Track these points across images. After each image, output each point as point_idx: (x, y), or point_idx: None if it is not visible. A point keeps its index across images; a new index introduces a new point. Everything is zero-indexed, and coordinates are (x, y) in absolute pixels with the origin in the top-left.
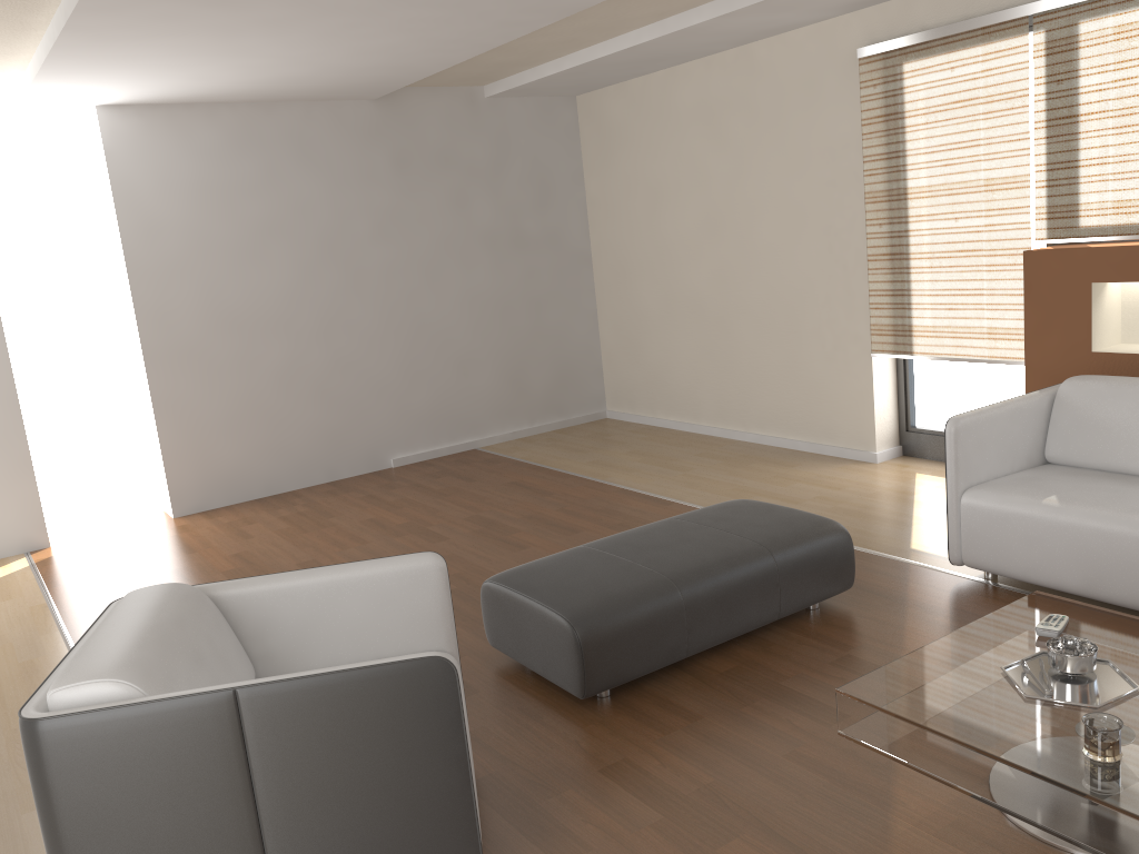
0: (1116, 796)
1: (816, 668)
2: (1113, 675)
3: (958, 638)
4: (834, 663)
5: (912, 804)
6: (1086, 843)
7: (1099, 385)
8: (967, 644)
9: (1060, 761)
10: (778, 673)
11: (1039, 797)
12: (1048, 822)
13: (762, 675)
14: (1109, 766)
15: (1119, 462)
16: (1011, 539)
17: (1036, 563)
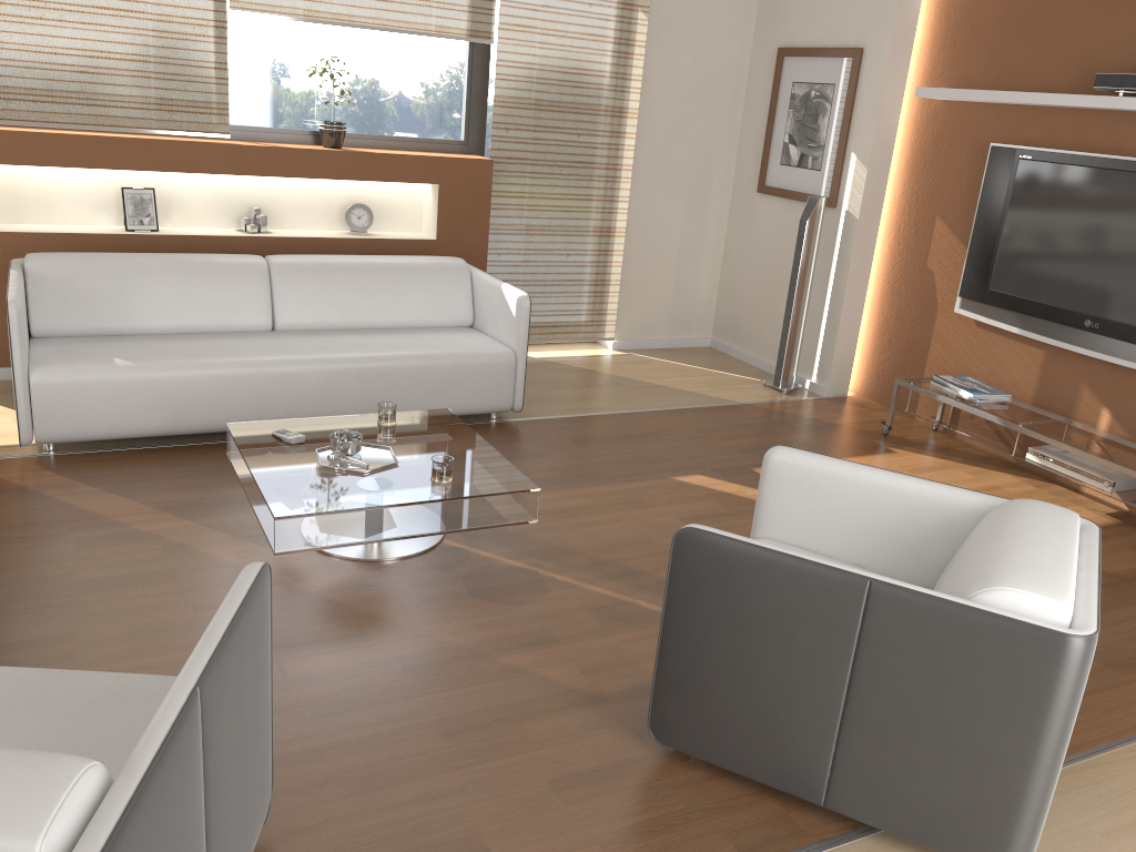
0: (482, 490)
1: (77, 557)
2: (366, 447)
3: (259, 463)
4: (81, 548)
5: (316, 584)
6: (472, 526)
7: (68, 261)
8: (271, 463)
9: (439, 489)
10: (54, 576)
11: (445, 514)
12: (450, 526)
13: (45, 584)
14: (455, 482)
15: (110, 325)
16: (94, 404)
17: (121, 419)
